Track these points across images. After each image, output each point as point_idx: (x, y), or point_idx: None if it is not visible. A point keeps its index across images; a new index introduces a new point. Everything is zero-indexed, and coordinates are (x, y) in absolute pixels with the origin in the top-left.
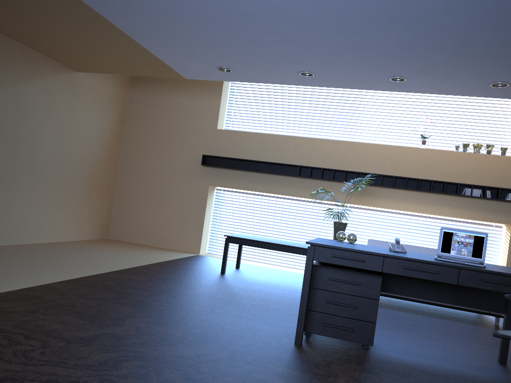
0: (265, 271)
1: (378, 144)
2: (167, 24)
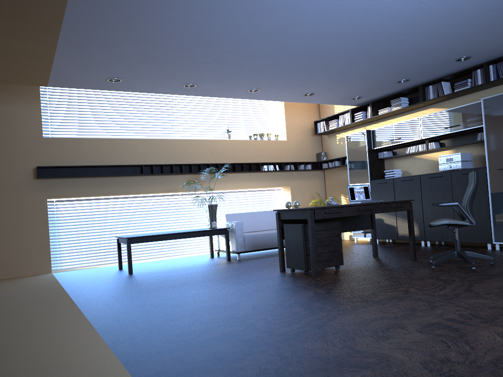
0: (143, 265)
1: (199, 139)
2: (127, 41)
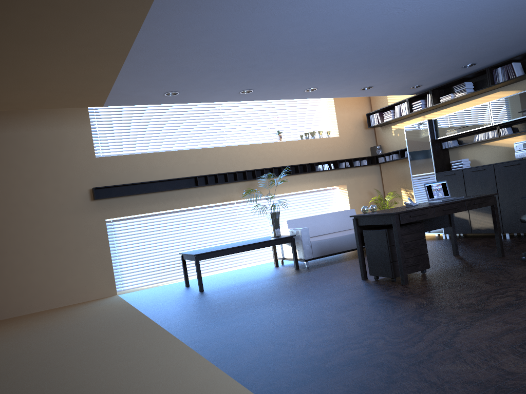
0: (208, 280)
1: (250, 144)
2: (193, 55)
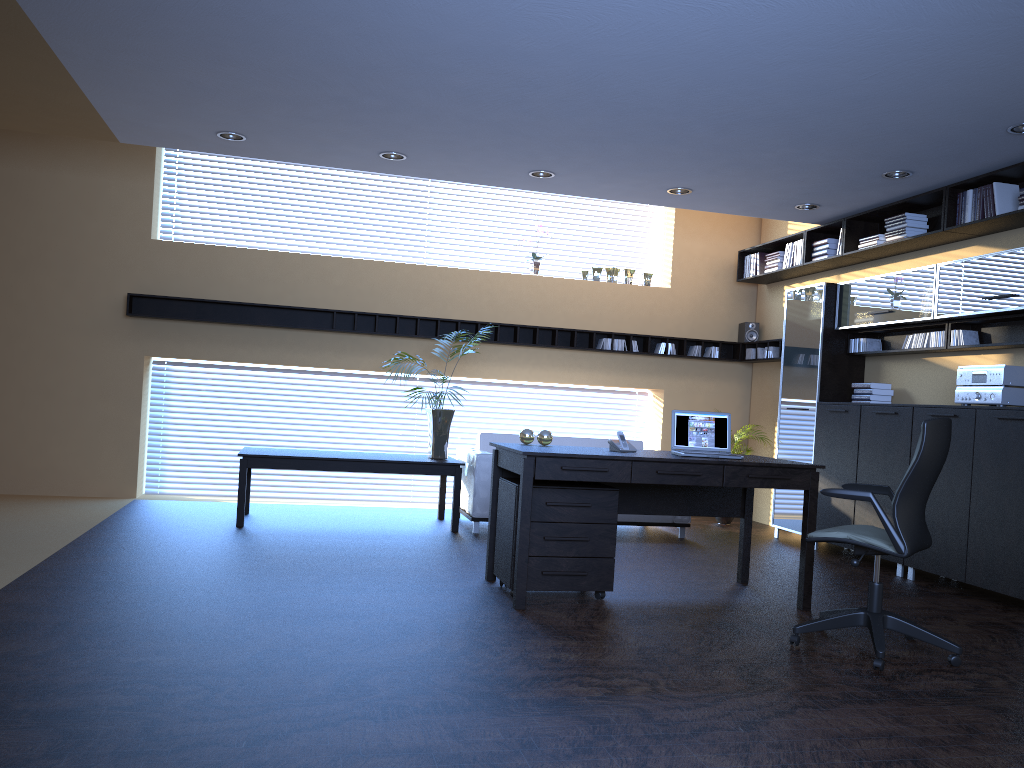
0: (297, 512)
1: (467, 269)
2: (184, 59)
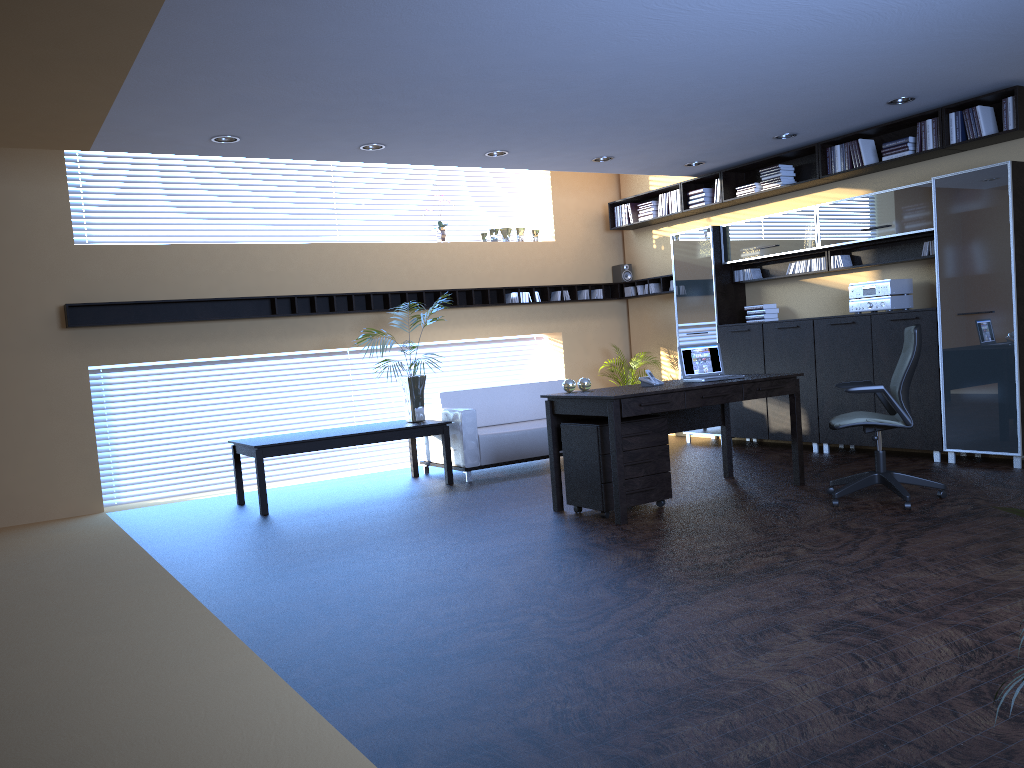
0: (283, 494)
1: (384, 243)
2: (261, 77)
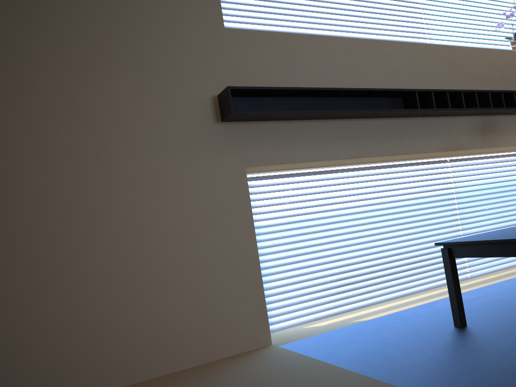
0: (480, 309)
1: (480, 48)
2: None
